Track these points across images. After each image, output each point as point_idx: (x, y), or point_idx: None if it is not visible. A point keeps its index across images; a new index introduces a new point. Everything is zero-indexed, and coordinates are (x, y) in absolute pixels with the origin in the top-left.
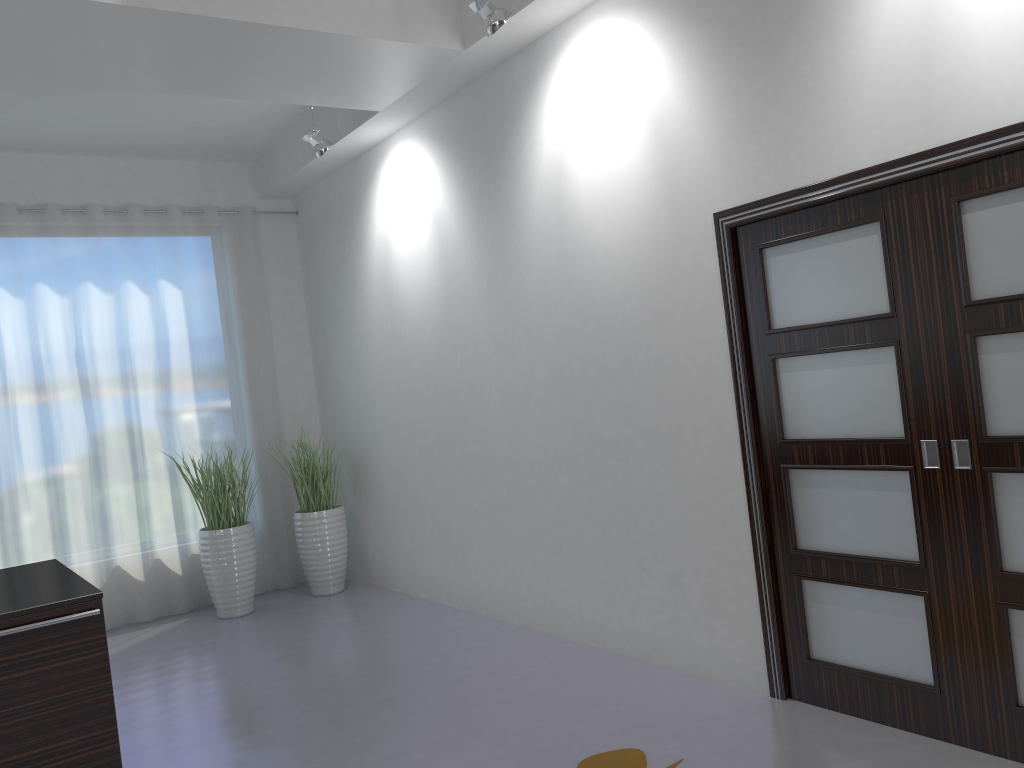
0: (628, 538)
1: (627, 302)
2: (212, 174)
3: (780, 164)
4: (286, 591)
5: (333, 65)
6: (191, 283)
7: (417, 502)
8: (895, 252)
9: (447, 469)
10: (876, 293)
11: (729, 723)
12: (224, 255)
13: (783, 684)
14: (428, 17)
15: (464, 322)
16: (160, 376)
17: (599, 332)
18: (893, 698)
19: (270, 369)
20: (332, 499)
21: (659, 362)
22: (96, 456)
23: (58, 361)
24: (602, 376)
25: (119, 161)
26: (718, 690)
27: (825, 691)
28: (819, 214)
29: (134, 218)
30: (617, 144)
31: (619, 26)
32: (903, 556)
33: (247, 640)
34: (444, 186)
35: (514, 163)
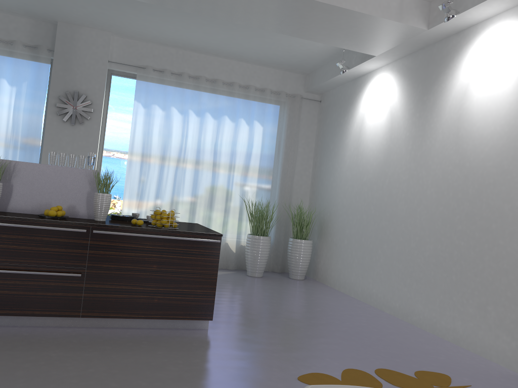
0: (460, 281)
1: (487, 163)
2: (287, 77)
3: None
4: (277, 273)
5: (362, 30)
6: (267, 124)
7: (349, 245)
8: None
9: (369, 232)
10: None
11: (498, 380)
12: (284, 115)
13: None
14: (413, 12)
15: (394, 162)
16: (245, 163)
17: (467, 176)
18: None
19: (292, 170)
20: (308, 236)
21: (498, 195)
22: (212, 191)
23: (207, 147)
24: (464, 198)
25: (249, 65)
26: (494, 366)
27: None
28: None
29: (250, 91)
30: (500, 83)
31: (515, 24)
32: None
33: (259, 286)
34: (399, 96)
35: (439, 88)
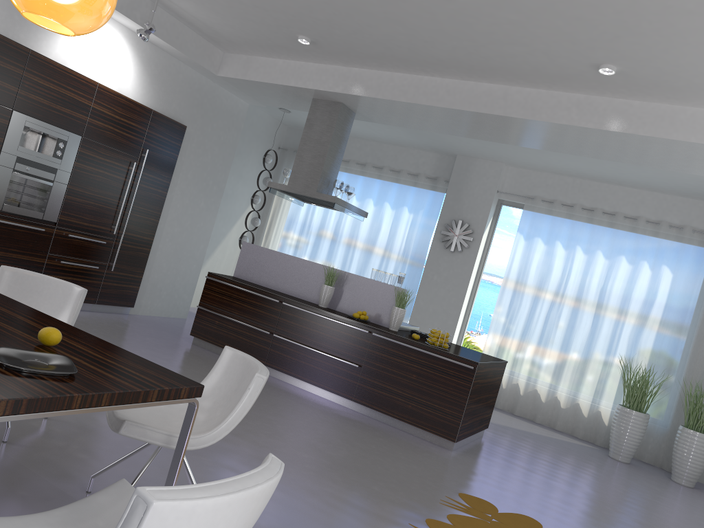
0: None
1: None
2: None
3: None
4: (663, 471)
5: None
6: (681, 272)
7: None
8: None
9: None
10: None
11: None
12: None
13: None
14: None
15: None
16: (640, 316)
17: None
18: None
19: None
20: None
21: None
22: (589, 344)
23: (591, 290)
24: None
25: (667, 196)
26: None
27: None
28: None
29: (661, 228)
30: None
31: None
32: None
33: (598, 464)
34: None
35: None
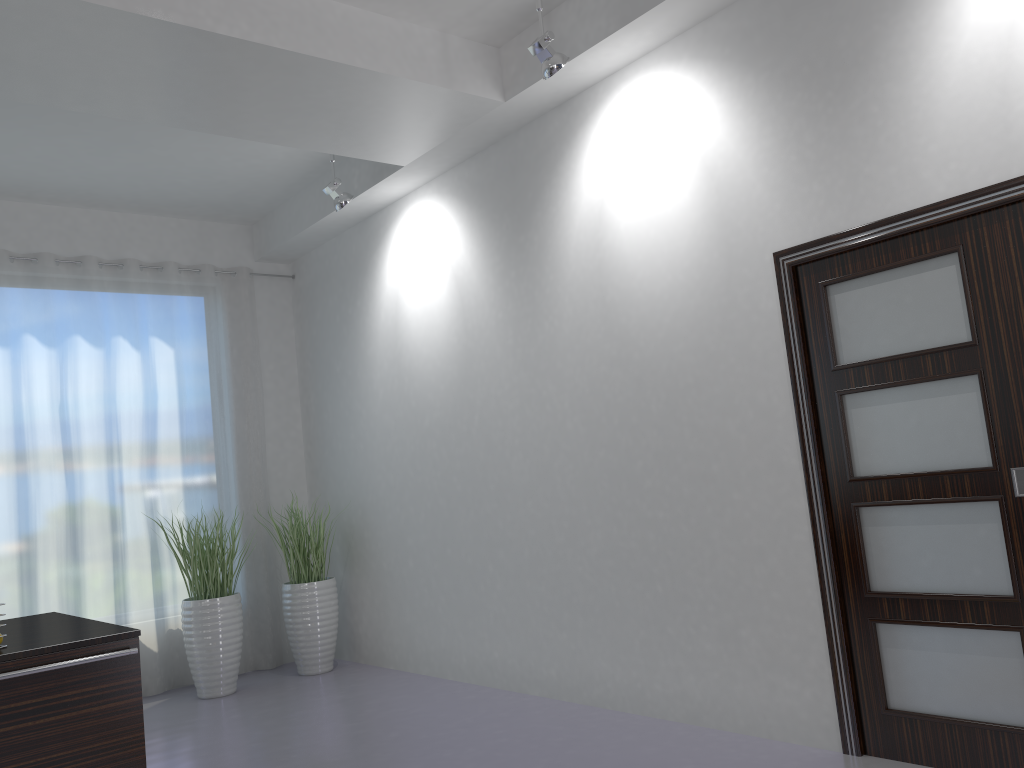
0: (673, 592)
1: (674, 346)
2: (210, 234)
3: (847, 201)
4: (267, 672)
5: (373, 110)
6: (184, 342)
7: (421, 570)
8: (976, 281)
9: (459, 532)
10: (955, 323)
11: None
12: (219, 315)
13: (858, 738)
14: (472, 67)
15: (484, 377)
16: (146, 436)
17: (642, 378)
18: (987, 745)
19: (260, 434)
20: (324, 570)
21: (711, 405)
22: (73, 519)
23: (40, 416)
24: (644, 423)
25: (117, 215)
26: (784, 749)
27: (907, 743)
28: (890, 248)
29: (130, 272)
30: (664, 191)
31: (668, 78)
32: (993, 591)
33: (238, 718)
34: (466, 241)
35: (547, 215)
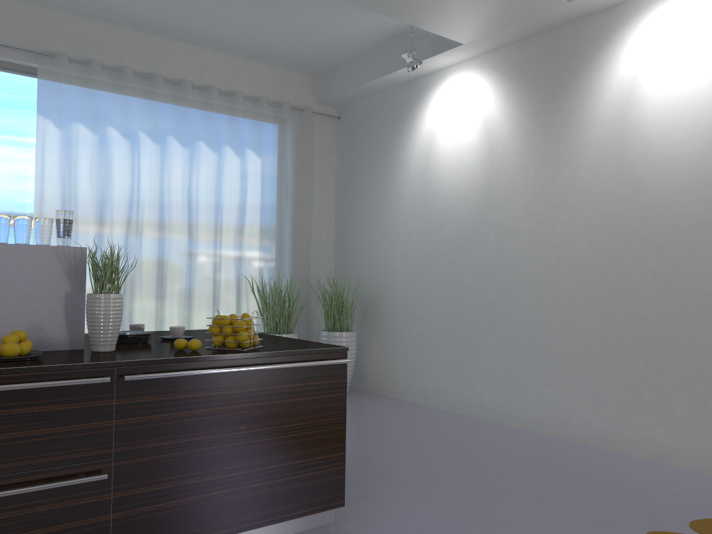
0: (653, 370)
1: (684, 196)
2: (288, 80)
3: None
4: None
5: None
6: (267, 155)
7: (427, 333)
8: None
9: (464, 310)
10: None
11: None
12: (290, 139)
13: None
14: None
15: (503, 204)
16: (239, 218)
17: (649, 217)
18: None
19: (309, 226)
20: (350, 325)
21: (711, 242)
22: (190, 269)
23: (175, 195)
24: (646, 249)
25: (231, 59)
26: None
27: None
28: None
29: (238, 101)
30: (694, 81)
31: None
32: None
33: None
34: (500, 104)
35: (579, 91)
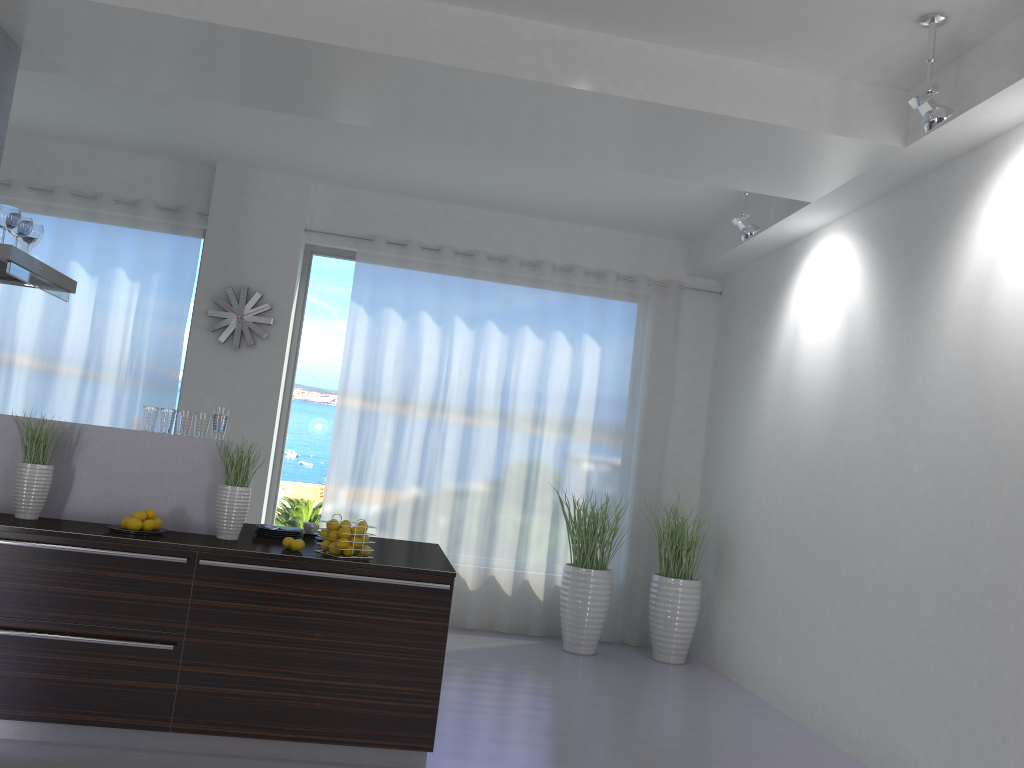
0: (988, 692)
1: None
2: (651, 248)
3: None
4: (630, 647)
5: (767, 154)
6: (610, 342)
7: (772, 595)
8: None
9: (808, 569)
10: None
11: None
12: (644, 321)
13: None
14: (871, 113)
15: (855, 421)
16: (565, 418)
17: (998, 456)
18: None
19: (662, 434)
20: (691, 571)
21: None
22: (498, 475)
23: (488, 387)
24: (992, 504)
25: (575, 227)
26: None
27: None
28: None
29: (575, 277)
30: None
31: None
32: None
33: (579, 675)
34: (863, 282)
35: (939, 265)
